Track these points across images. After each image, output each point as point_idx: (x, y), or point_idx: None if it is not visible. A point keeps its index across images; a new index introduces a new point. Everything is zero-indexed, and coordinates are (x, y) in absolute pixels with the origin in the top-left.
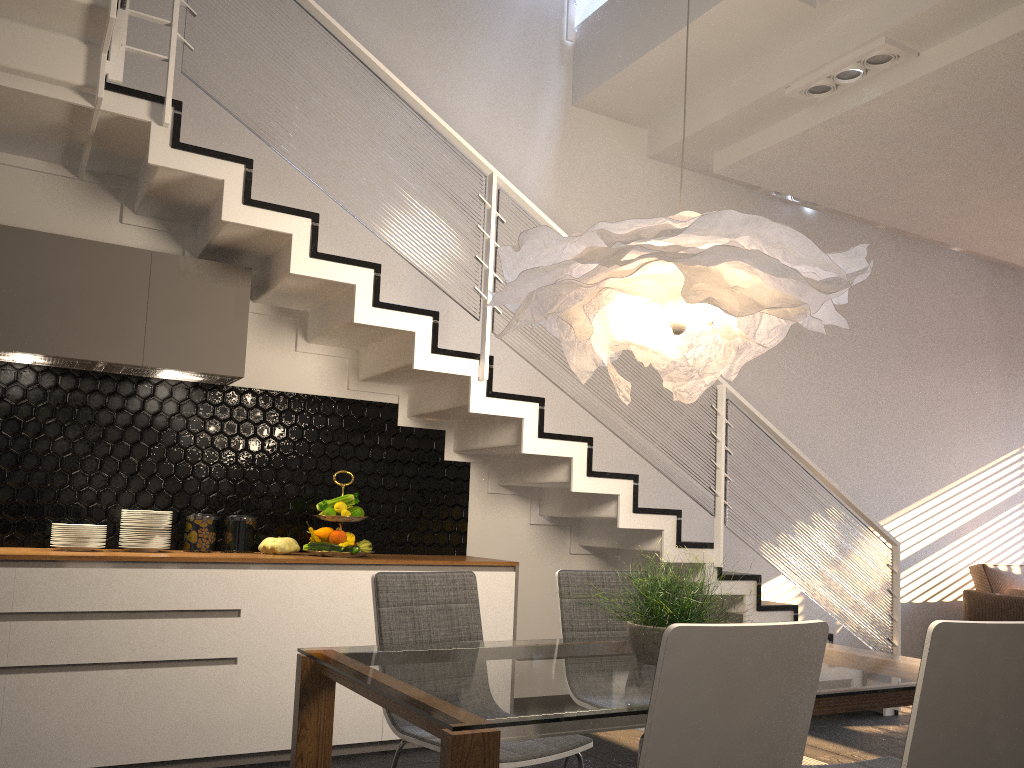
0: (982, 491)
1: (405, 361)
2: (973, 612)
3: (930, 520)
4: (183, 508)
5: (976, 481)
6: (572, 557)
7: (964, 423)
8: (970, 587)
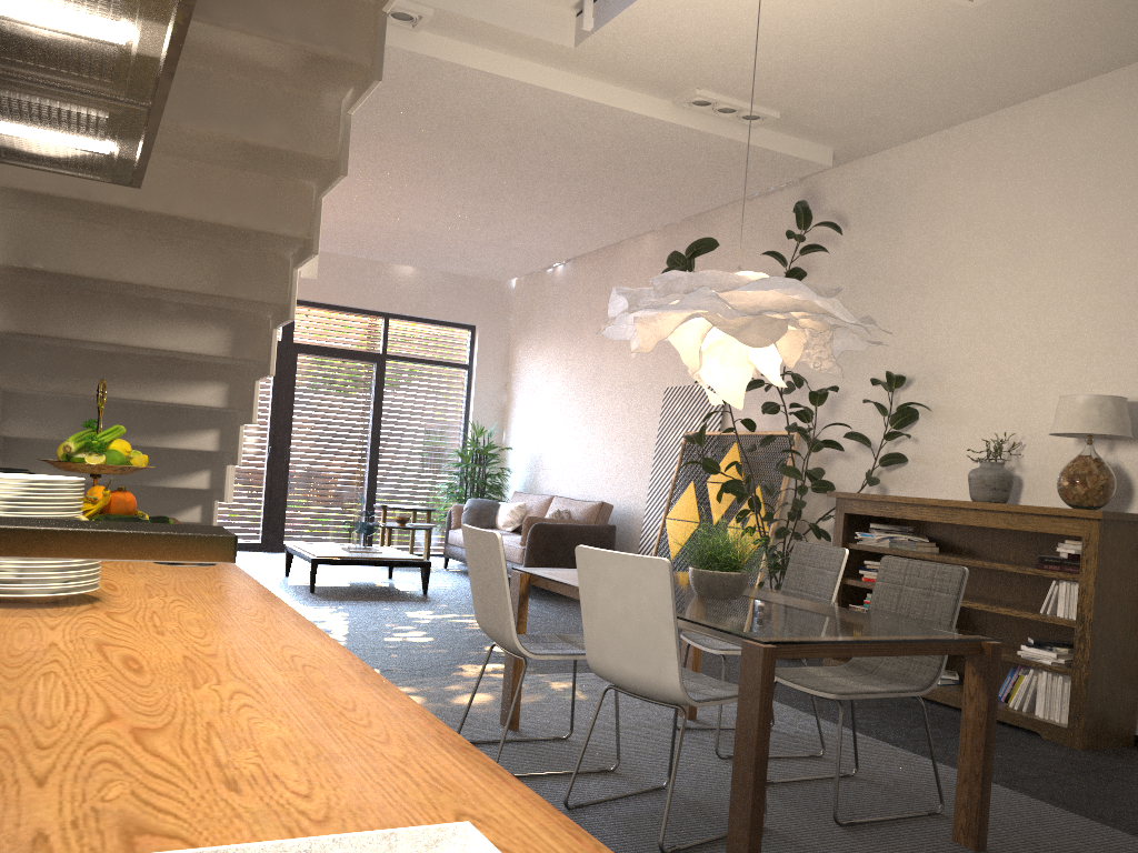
0: None
1: (242, 221)
2: None
3: None
4: None
5: None
6: None
7: None
8: None
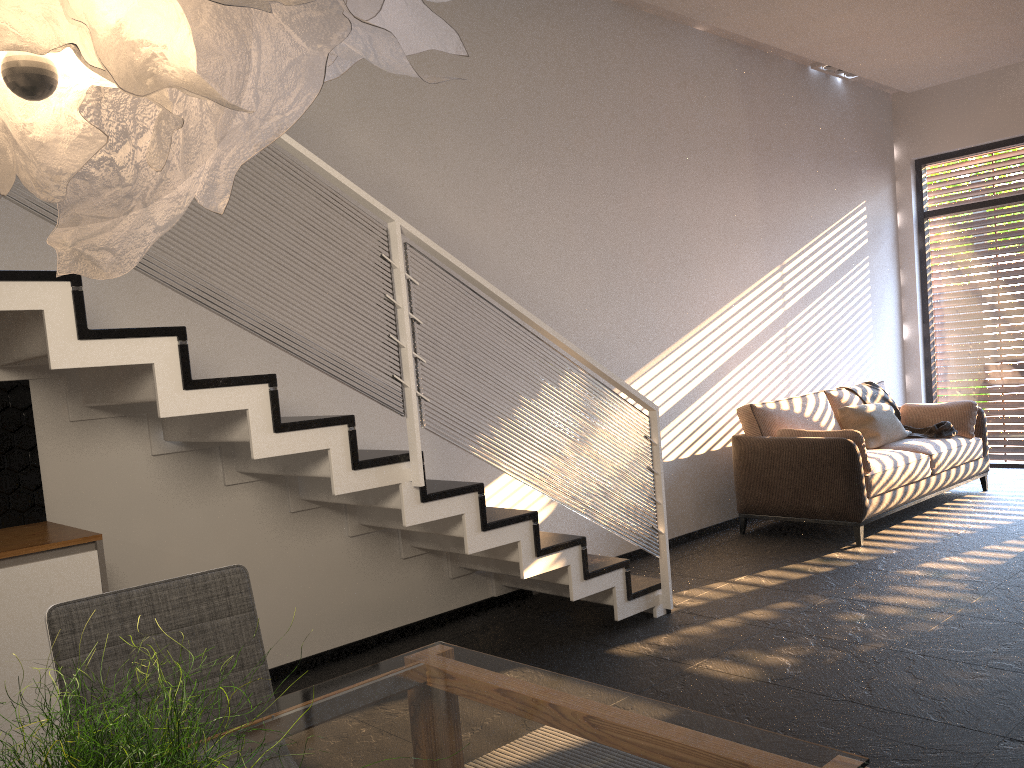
0: (745, 319)
1: None
2: (744, 460)
3: (692, 361)
4: None
5: (738, 309)
6: (230, 490)
7: (722, 243)
8: (738, 429)
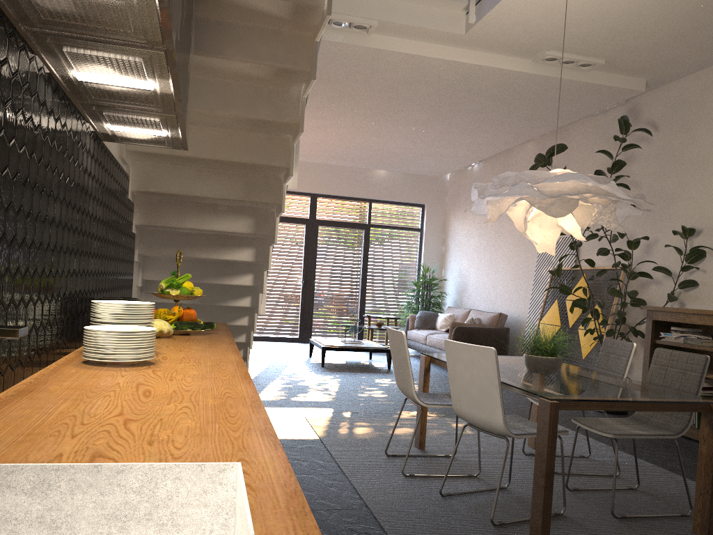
0: None
1: (252, 160)
2: None
3: None
4: (86, 293)
5: None
6: None
7: None
8: None
